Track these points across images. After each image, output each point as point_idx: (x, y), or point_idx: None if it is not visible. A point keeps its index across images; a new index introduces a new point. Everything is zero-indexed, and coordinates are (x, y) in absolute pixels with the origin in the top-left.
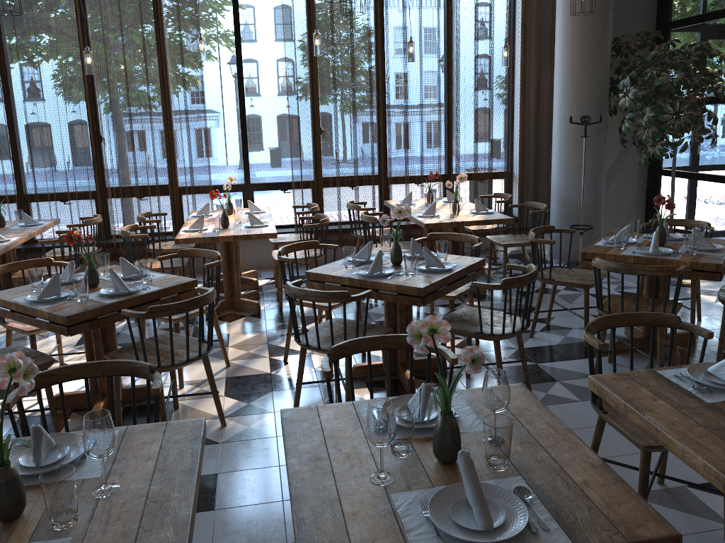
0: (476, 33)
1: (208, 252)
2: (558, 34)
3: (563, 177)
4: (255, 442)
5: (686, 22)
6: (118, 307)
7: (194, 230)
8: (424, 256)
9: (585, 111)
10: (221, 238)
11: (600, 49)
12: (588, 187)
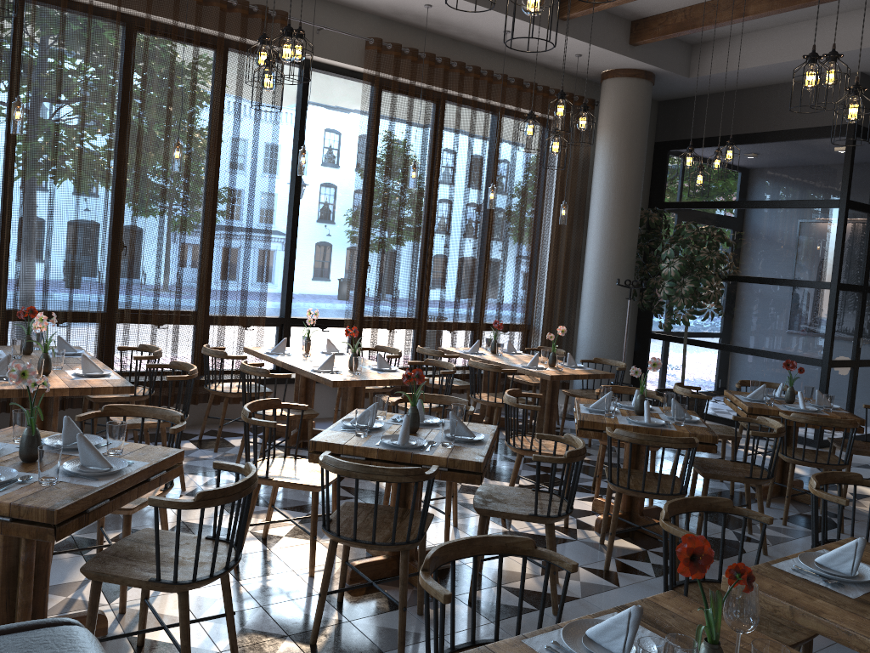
0: (526, 187)
1: (440, 397)
2: (599, 201)
3: (597, 335)
4: (611, 594)
5: (683, 205)
6: (488, 453)
7: (330, 371)
8: (673, 407)
9: (621, 274)
10: (378, 382)
11: (636, 220)
12: (619, 346)
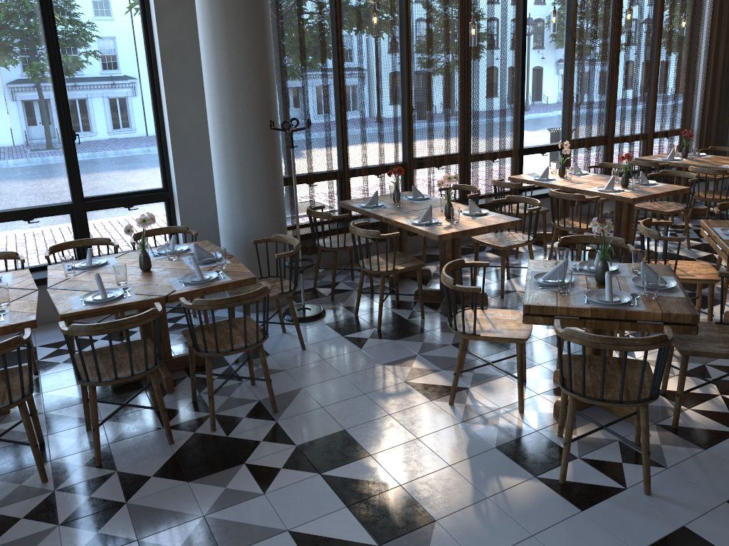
0: (695, 10)
1: None
2: None
3: None
4: None
5: None
6: None
7: (616, 190)
8: None
9: None
10: (660, 195)
11: None
12: None
